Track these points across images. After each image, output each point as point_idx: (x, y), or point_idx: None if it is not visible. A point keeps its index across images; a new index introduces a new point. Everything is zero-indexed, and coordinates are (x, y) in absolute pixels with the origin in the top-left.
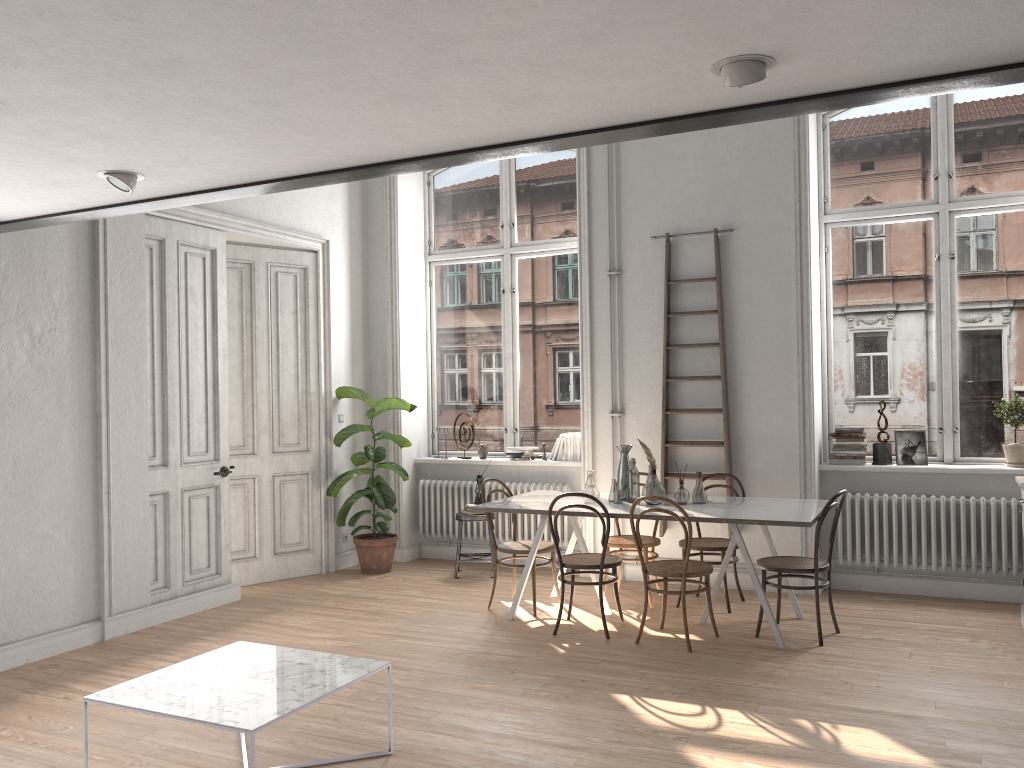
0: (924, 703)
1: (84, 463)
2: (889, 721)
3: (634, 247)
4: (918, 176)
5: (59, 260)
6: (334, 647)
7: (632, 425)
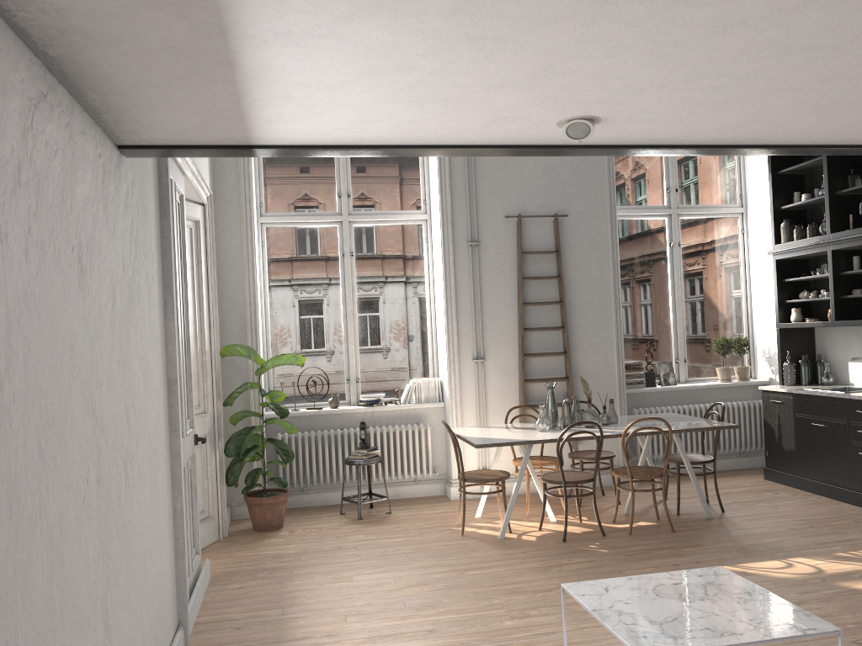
0: (854, 529)
1: (167, 439)
2: None
3: (488, 223)
4: (657, 188)
5: (151, 194)
6: (438, 591)
7: (491, 368)
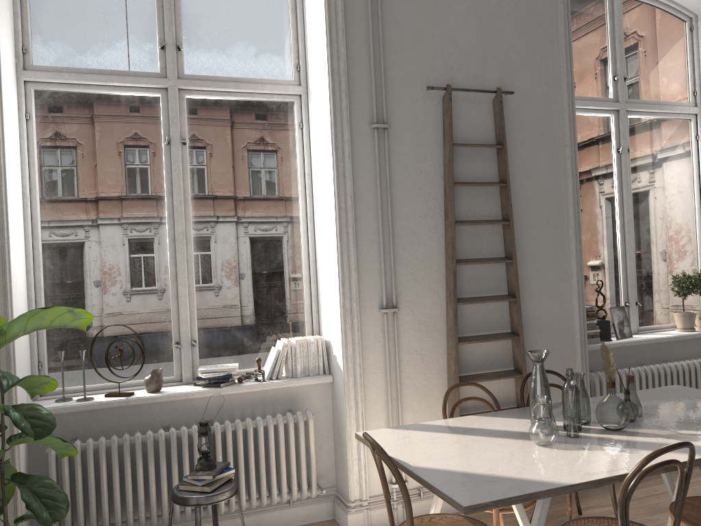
0: None
1: None
2: None
3: (402, 97)
4: (601, 75)
5: None
6: None
7: (407, 322)
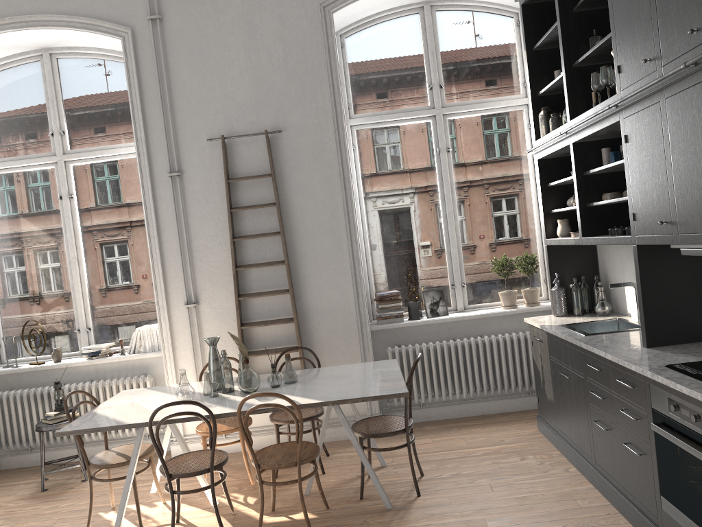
0: None
1: None
2: None
3: (192, 149)
4: (417, 87)
5: None
6: None
7: (207, 313)
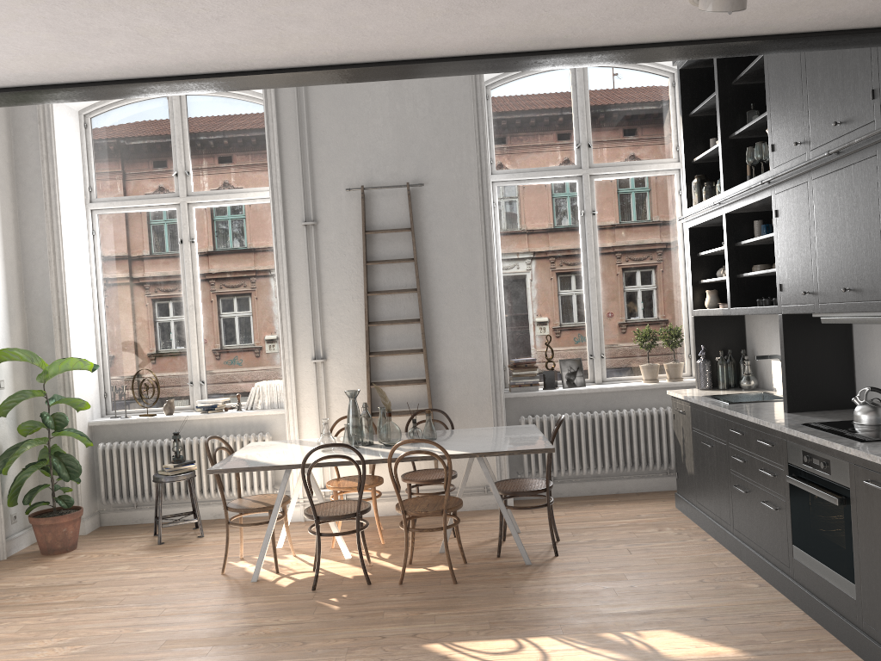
0: (680, 594)
1: None
2: (672, 618)
3: (328, 198)
4: (564, 145)
5: None
6: (71, 656)
7: (335, 370)
